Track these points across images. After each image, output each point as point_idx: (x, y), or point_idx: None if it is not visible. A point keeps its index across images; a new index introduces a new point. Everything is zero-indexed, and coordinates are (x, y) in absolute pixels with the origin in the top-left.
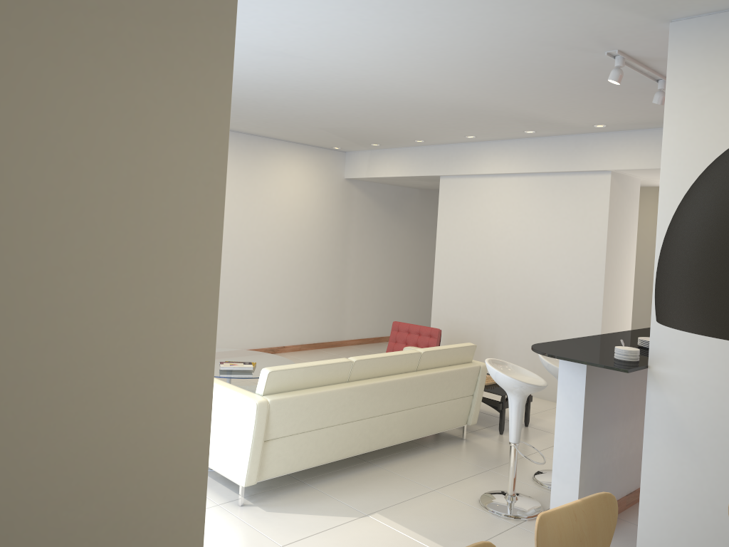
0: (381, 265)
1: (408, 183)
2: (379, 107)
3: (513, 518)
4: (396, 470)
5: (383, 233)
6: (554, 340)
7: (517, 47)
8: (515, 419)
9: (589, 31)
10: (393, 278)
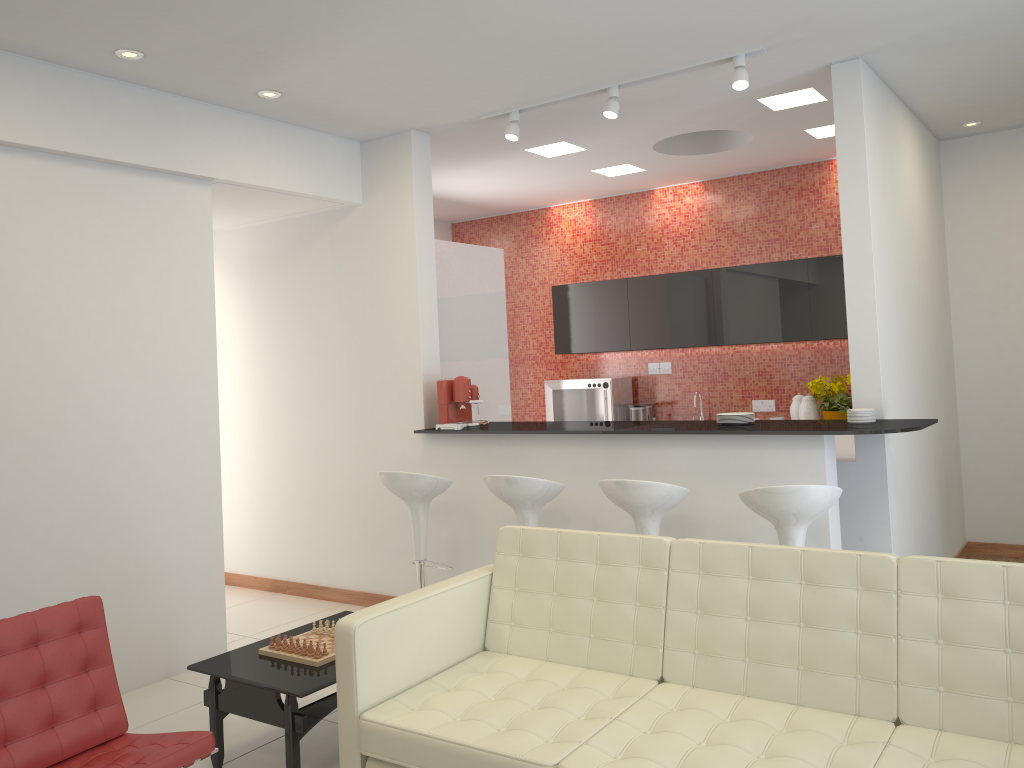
0: None
1: None
2: None
3: None
4: None
5: None
6: (134, 546)
7: None
8: None
9: (852, 29)
10: None
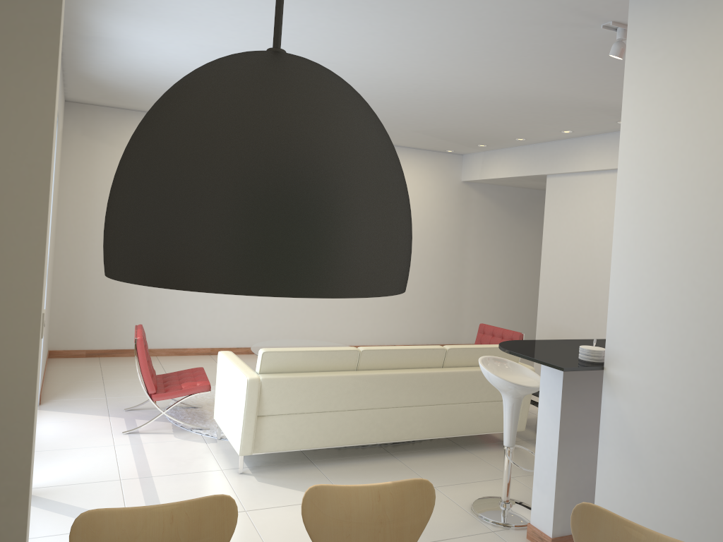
0: (505, 269)
1: (529, 184)
2: (443, 106)
3: (495, 525)
4: (412, 464)
5: (506, 237)
6: None
7: (503, 30)
8: (508, 420)
9: (558, 4)
10: (519, 284)
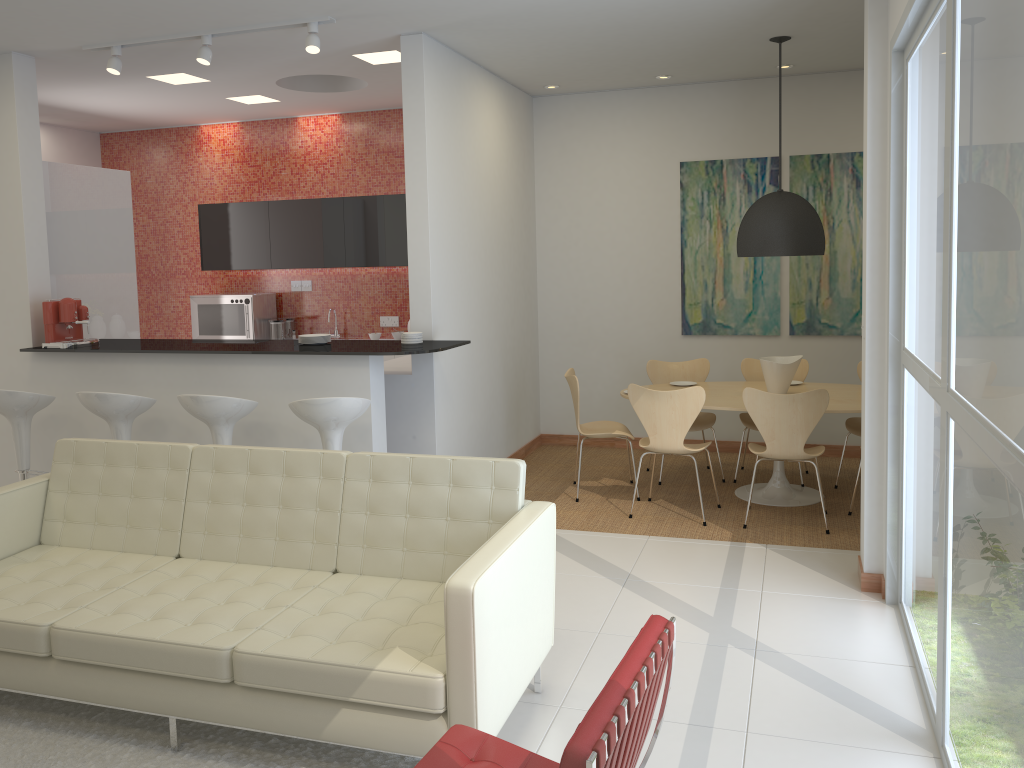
0: None
1: None
2: None
3: None
4: None
5: None
6: None
7: None
8: None
9: (403, 12)
10: None
